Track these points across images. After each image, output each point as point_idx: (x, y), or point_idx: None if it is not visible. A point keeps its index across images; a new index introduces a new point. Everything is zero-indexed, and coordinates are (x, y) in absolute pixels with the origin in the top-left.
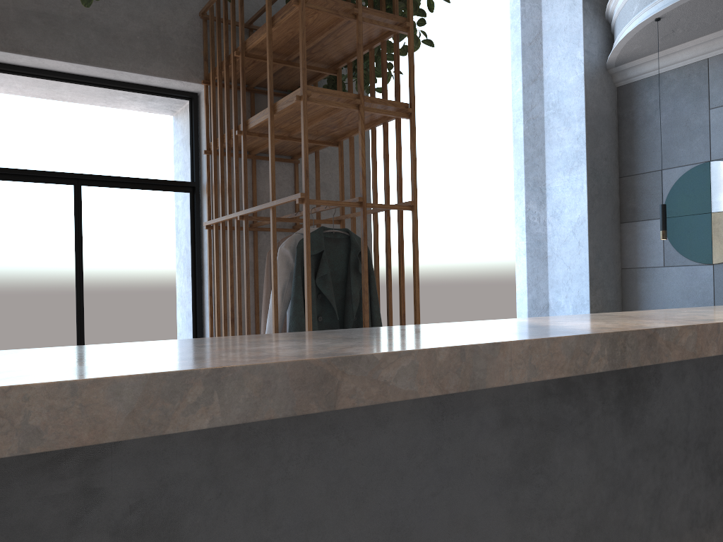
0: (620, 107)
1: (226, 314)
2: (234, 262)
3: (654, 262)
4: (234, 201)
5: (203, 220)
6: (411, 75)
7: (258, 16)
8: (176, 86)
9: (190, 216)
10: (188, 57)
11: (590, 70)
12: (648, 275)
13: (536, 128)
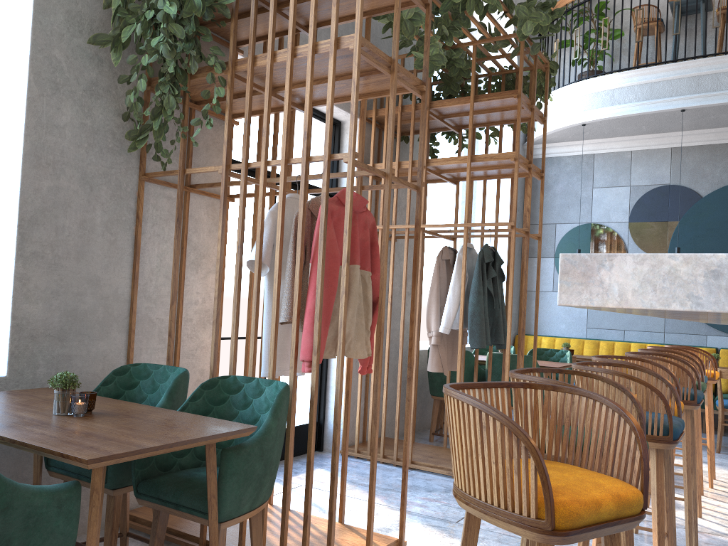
0: None
1: None
2: None
3: (546, 287)
4: None
5: None
6: (544, 152)
7: None
8: (337, 115)
9: None
10: None
11: None
12: (540, 297)
13: None
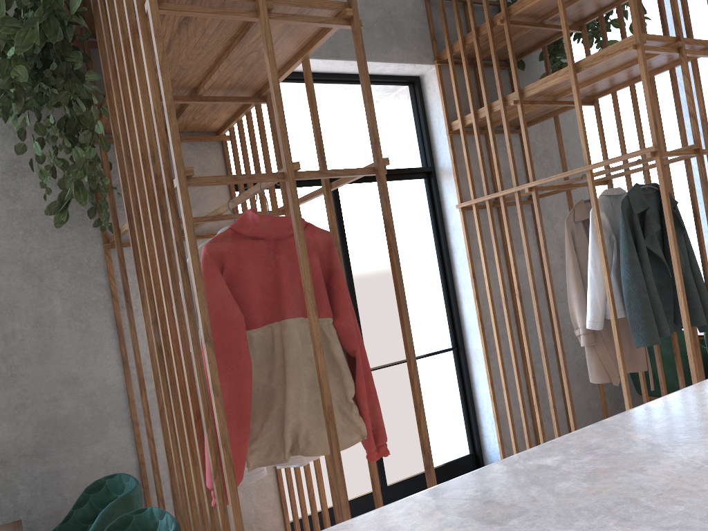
0: None
1: (506, 293)
2: (486, 242)
3: None
4: (476, 180)
5: (445, 204)
6: None
7: None
8: (405, 71)
9: (430, 202)
10: (418, 39)
11: None
12: None
13: None
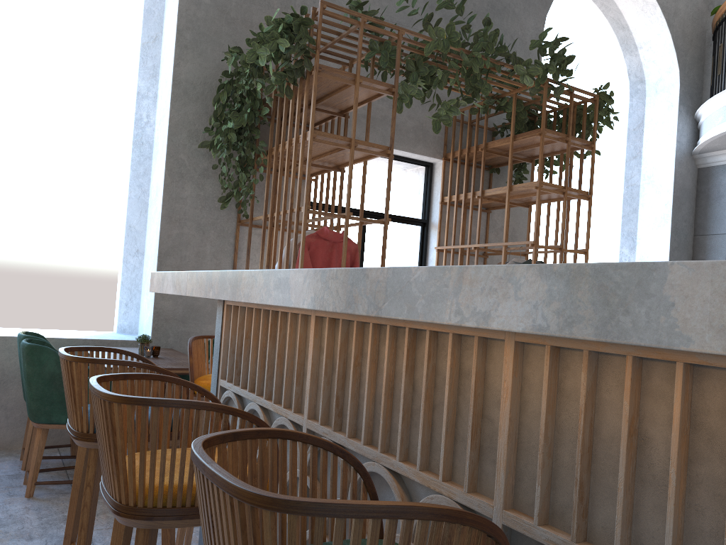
0: (699, 183)
1: None
2: None
3: None
4: (451, 234)
5: (429, 245)
6: (592, 175)
7: (481, 120)
8: (424, 159)
9: (421, 241)
10: (436, 142)
11: (679, 155)
12: None
13: (633, 192)
